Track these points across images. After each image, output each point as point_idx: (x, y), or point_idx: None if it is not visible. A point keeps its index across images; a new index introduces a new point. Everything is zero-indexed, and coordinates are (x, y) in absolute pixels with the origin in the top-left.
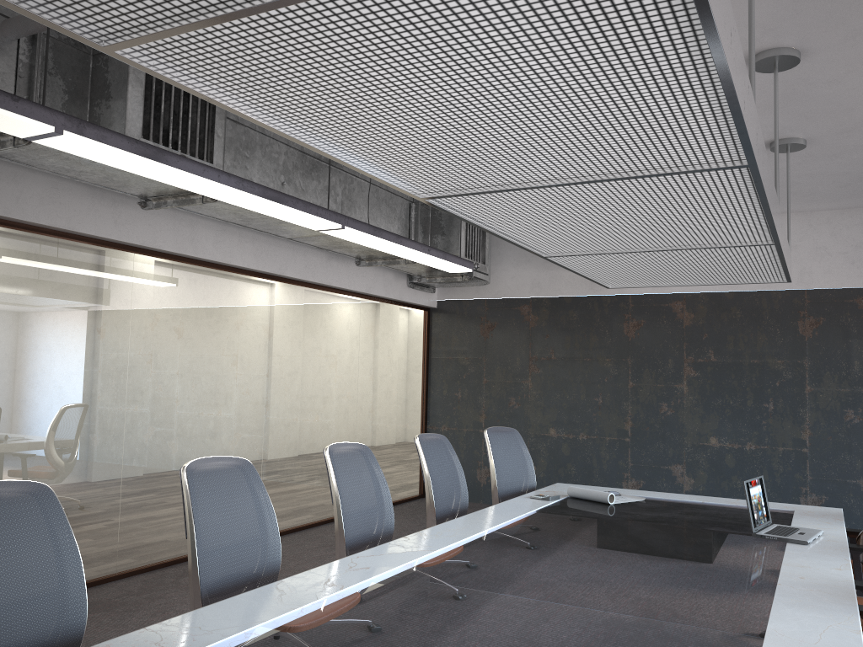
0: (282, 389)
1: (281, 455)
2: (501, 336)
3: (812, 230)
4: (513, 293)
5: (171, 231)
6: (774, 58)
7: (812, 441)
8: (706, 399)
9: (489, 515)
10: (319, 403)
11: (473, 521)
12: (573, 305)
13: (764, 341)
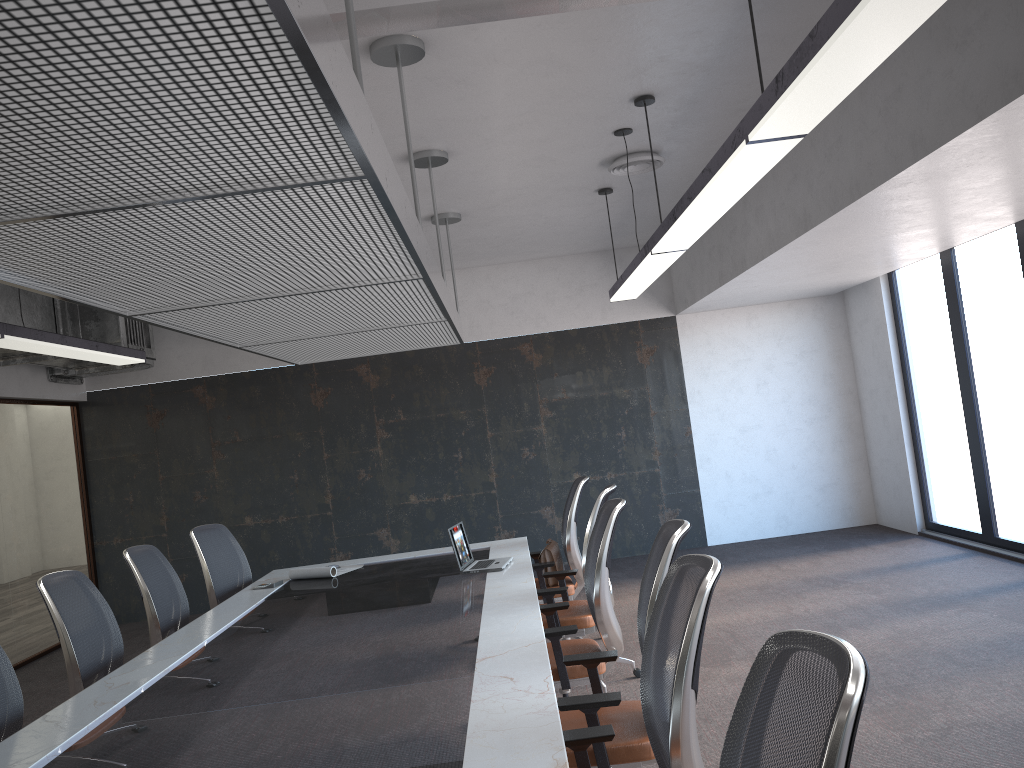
0: None
1: None
2: (175, 424)
3: (476, 285)
4: (183, 374)
5: None
6: (428, 158)
7: (498, 482)
8: (402, 459)
9: (220, 613)
10: None
11: (208, 622)
12: (254, 380)
13: (447, 395)
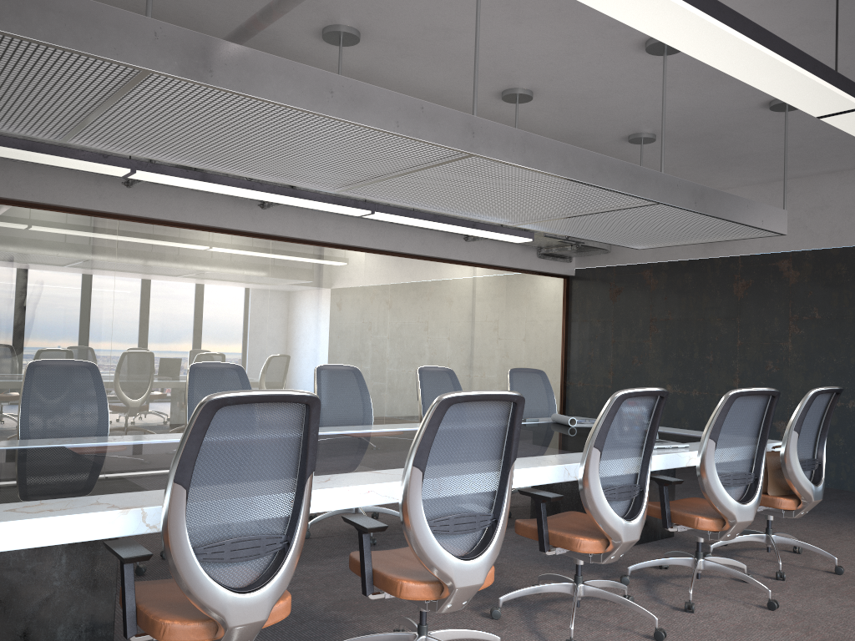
0: (404, 342)
1: (403, 394)
2: (627, 300)
3: None
4: (637, 259)
5: (297, 222)
6: (657, 44)
7: None
8: (810, 357)
9: None
10: (442, 355)
11: None
12: (688, 268)
13: None
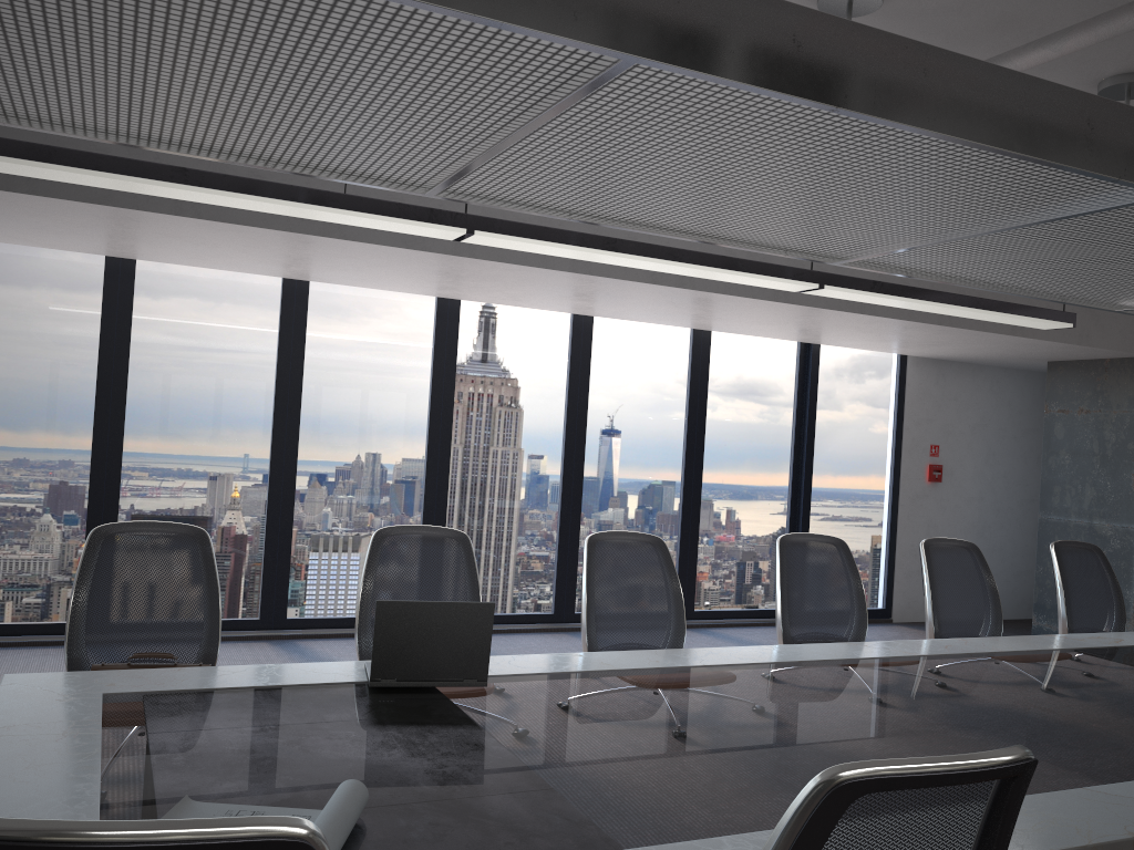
0: None
1: None
2: None
3: None
4: None
5: None
6: None
7: None
8: None
9: None
10: None
11: None
12: None
13: None
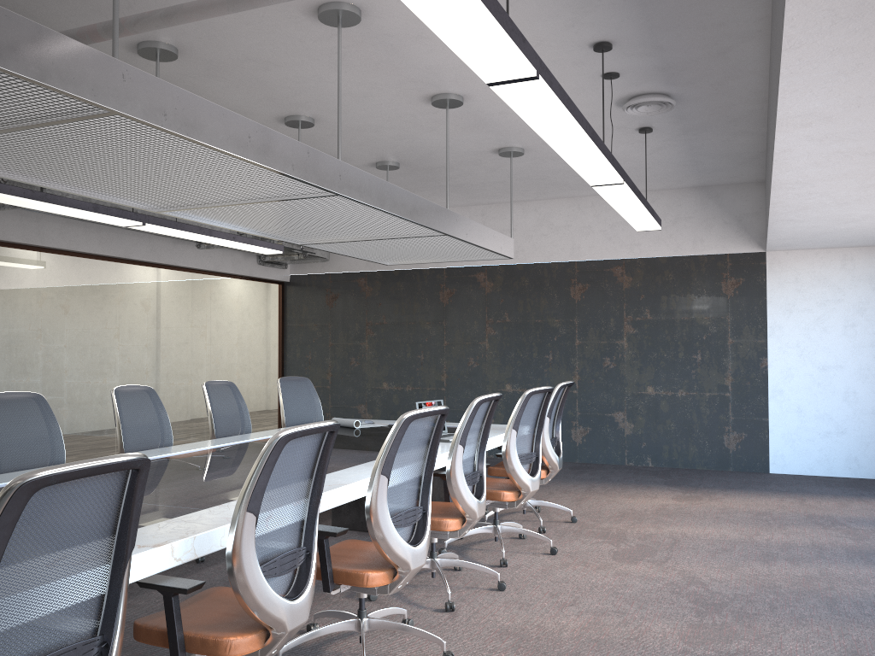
0: (134, 354)
1: None
2: (343, 305)
3: (581, 212)
4: (352, 268)
5: (18, 225)
6: (443, 100)
7: (580, 384)
8: (503, 353)
9: (250, 435)
10: (171, 365)
11: (231, 439)
12: (400, 277)
13: (546, 304)
